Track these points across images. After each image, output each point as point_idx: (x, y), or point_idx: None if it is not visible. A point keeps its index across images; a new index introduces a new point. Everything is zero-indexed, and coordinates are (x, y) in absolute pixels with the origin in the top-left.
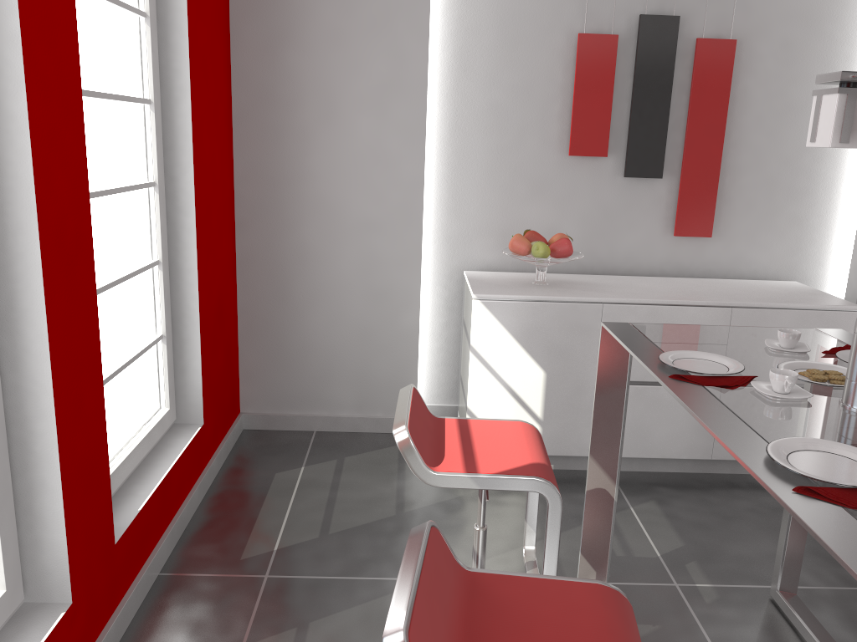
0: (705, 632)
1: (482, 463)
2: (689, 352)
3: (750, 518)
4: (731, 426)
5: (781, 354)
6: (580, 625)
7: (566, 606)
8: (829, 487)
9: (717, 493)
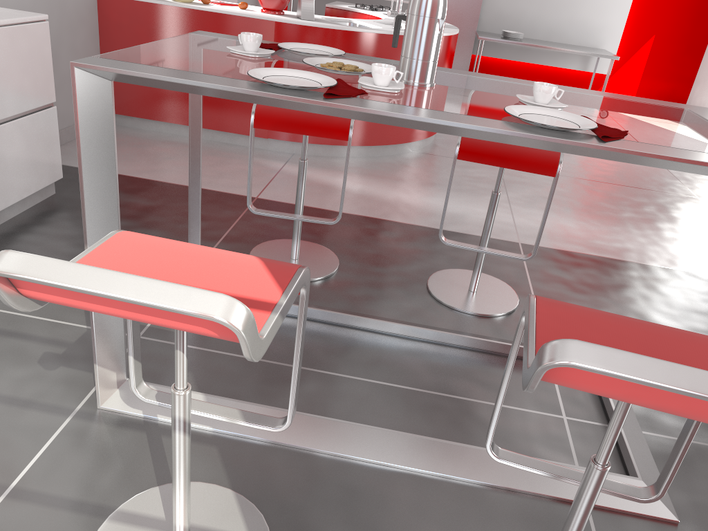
0: (213, 349)
1: (246, 293)
2: (255, 71)
3: (78, 253)
4: (468, 119)
5: (264, 58)
6: (611, 327)
7: (583, 326)
8: (597, 131)
9: (21, 249)
